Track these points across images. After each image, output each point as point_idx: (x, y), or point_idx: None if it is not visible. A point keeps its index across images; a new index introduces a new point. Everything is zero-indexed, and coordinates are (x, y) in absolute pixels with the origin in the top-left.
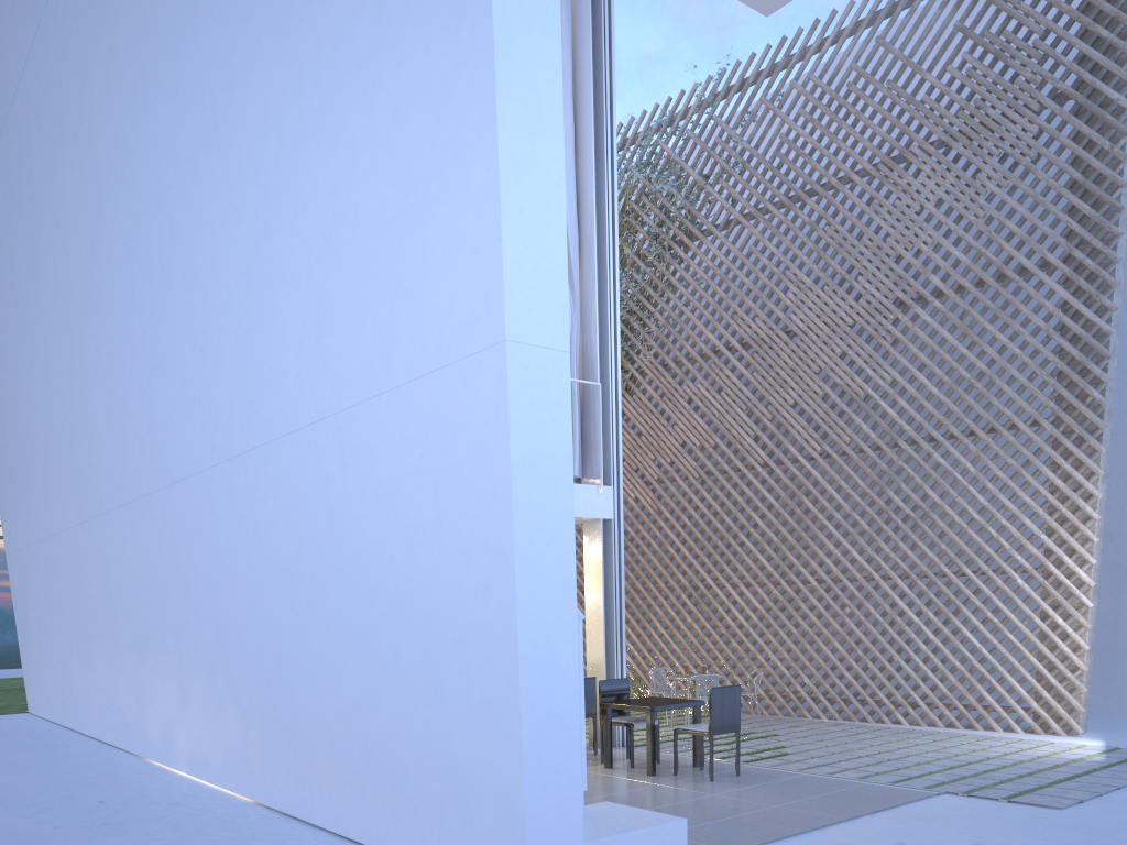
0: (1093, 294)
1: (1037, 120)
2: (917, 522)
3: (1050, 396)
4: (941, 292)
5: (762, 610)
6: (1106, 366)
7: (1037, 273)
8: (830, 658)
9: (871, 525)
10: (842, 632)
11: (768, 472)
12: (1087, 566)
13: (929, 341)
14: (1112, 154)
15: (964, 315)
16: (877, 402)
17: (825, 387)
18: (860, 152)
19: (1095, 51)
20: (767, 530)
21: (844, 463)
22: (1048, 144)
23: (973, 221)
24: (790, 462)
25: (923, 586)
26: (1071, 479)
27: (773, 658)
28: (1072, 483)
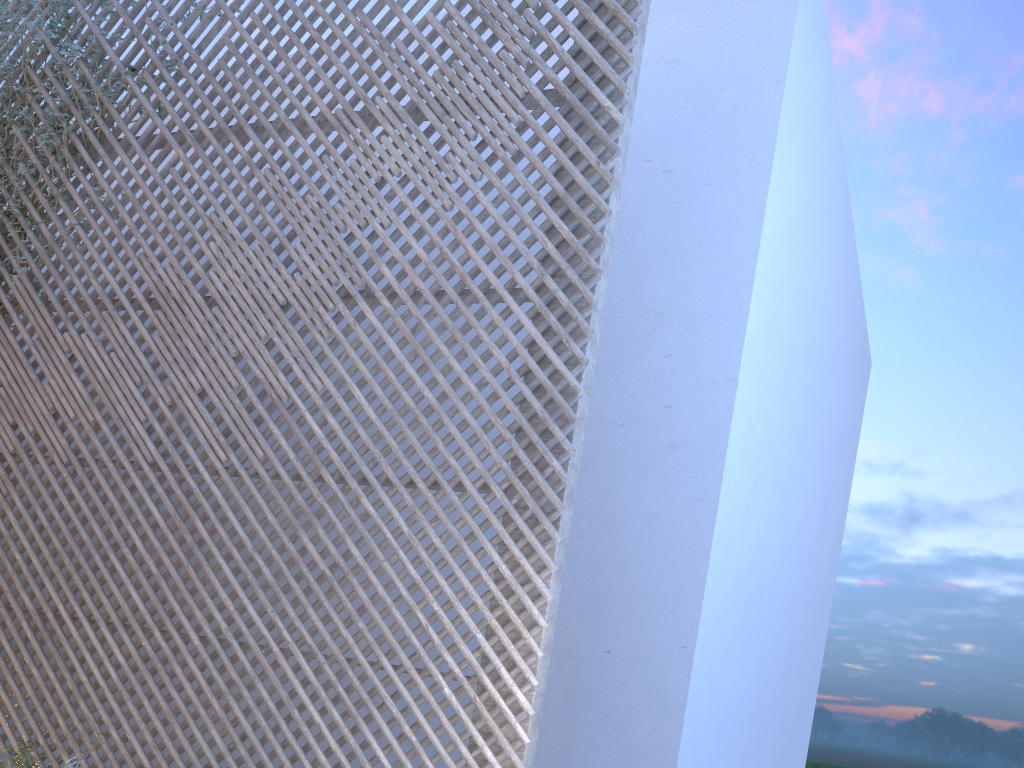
0: (563, 337)
1: (520, 106)
2: (333, 584)
3: (506, 456)
4: (396, 294)
5: (125, 665)
6: (572, 435)
7: (503, 294)
8: (204, 752)
9: (279, 577)
10: (224, 717)
11: (160, 476)
12: (529, 686)
13: (372, 348)
14: (598, 176)
15: (418, 328)
16: (302, 412)
17: (242, 378)
18: (319, 91)
19: (590, 44)
20: (146, 555)
21: (253, 485)
22: (531, 144)
23: (438, 210)
24: (187, 468)
25: (332, 675)
26: (520, 568)
27: (130, 738)
28: (521, 574)
